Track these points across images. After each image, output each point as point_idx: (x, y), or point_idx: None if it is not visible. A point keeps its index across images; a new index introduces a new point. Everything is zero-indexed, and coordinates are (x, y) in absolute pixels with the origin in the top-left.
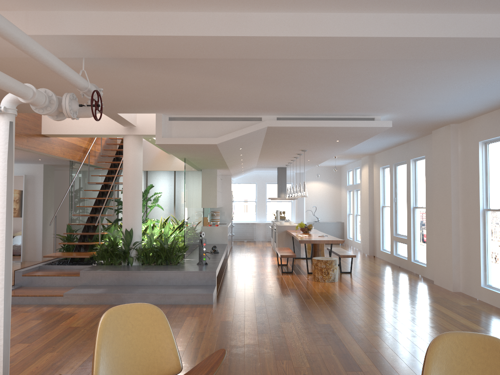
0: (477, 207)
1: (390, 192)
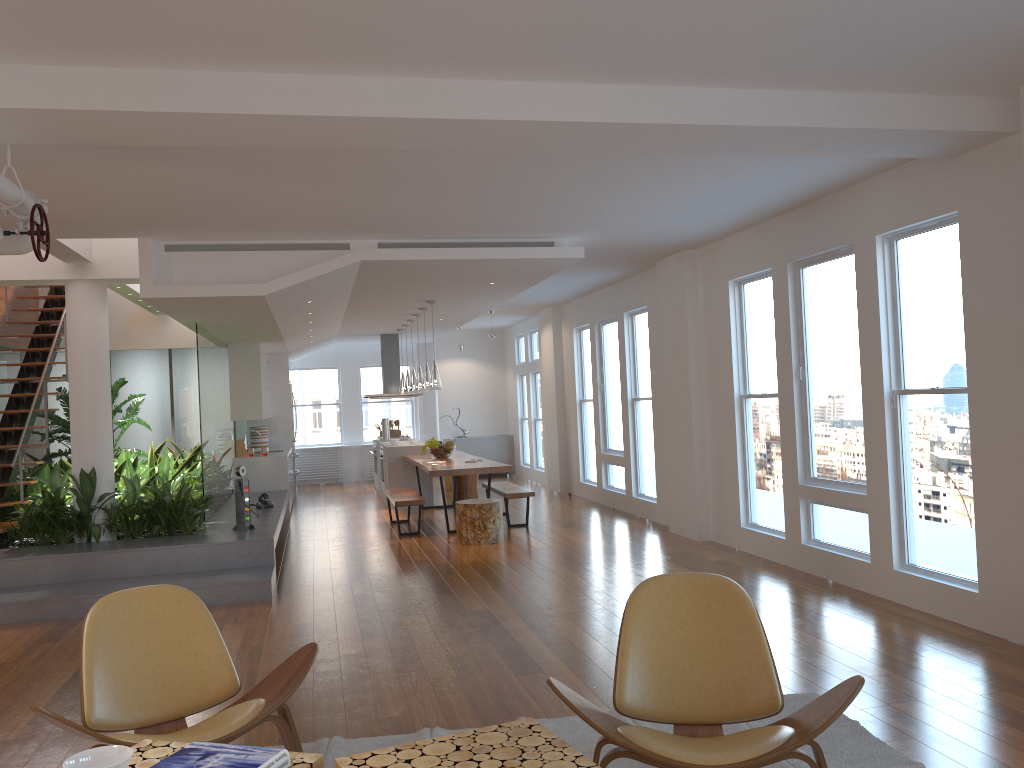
0: (731, 393)
1: (593, 374)
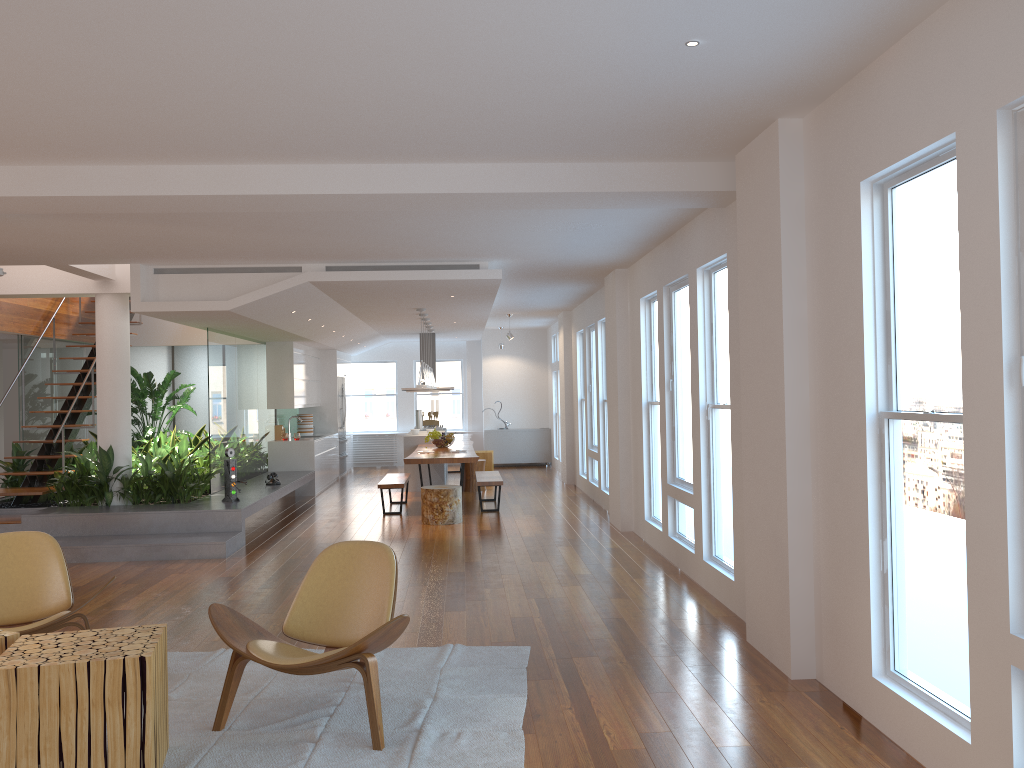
0: (641, 400)
1: (585, 375)
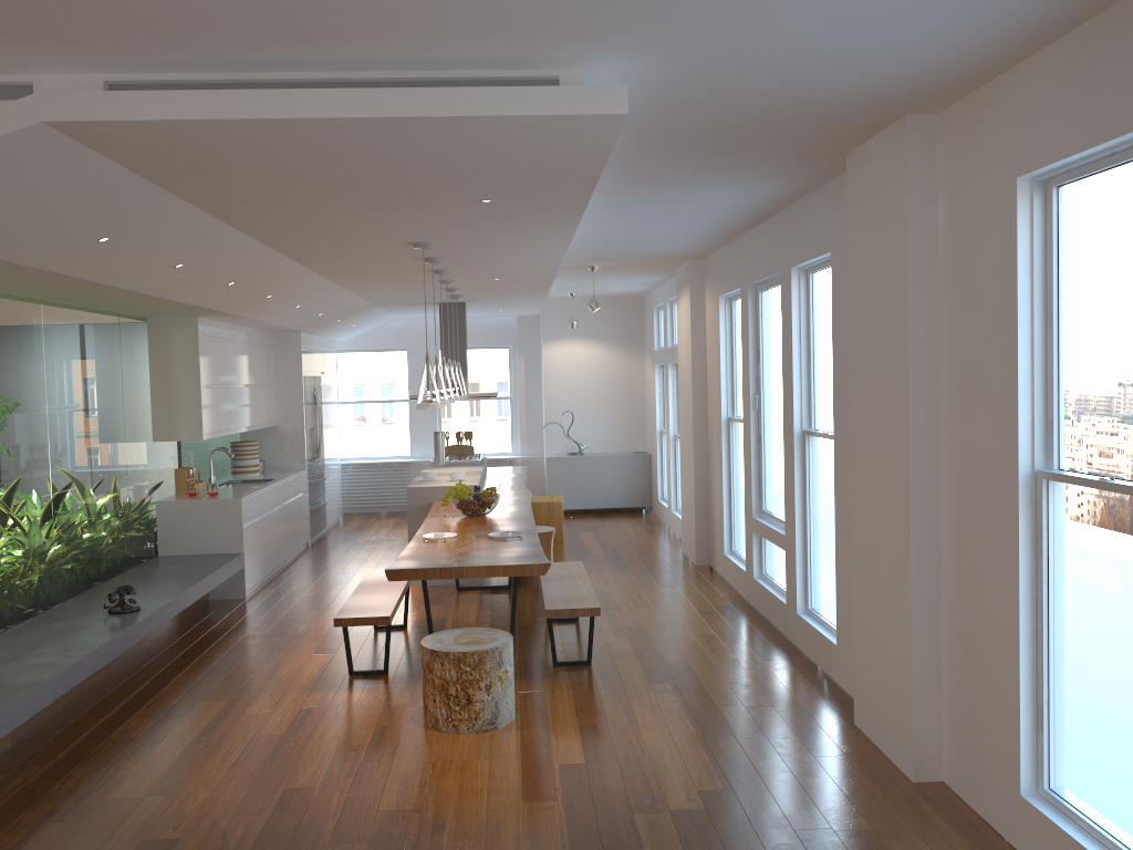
0: (1010, 464)
1: (744, 377)
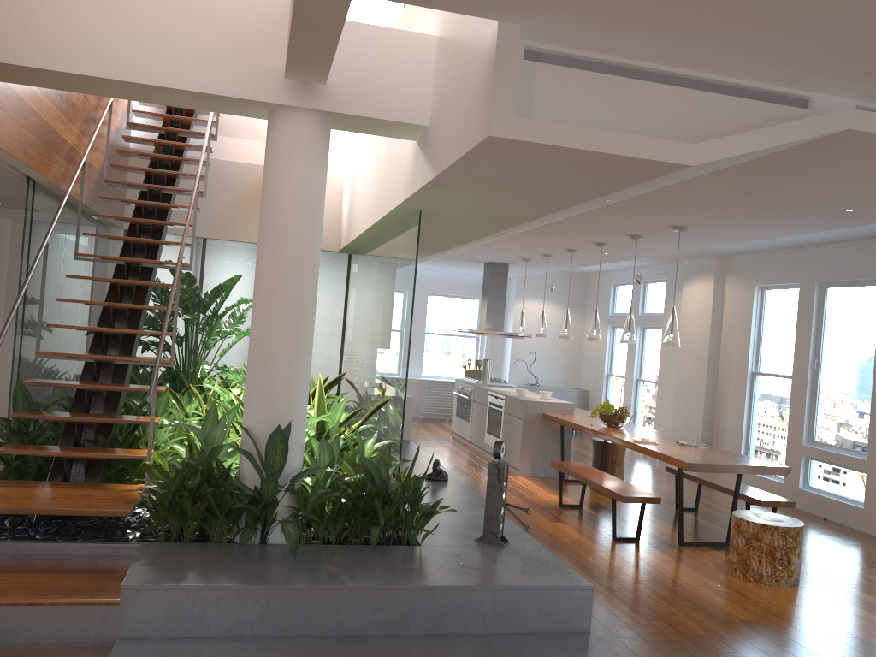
0: None
1: (799, 346)
